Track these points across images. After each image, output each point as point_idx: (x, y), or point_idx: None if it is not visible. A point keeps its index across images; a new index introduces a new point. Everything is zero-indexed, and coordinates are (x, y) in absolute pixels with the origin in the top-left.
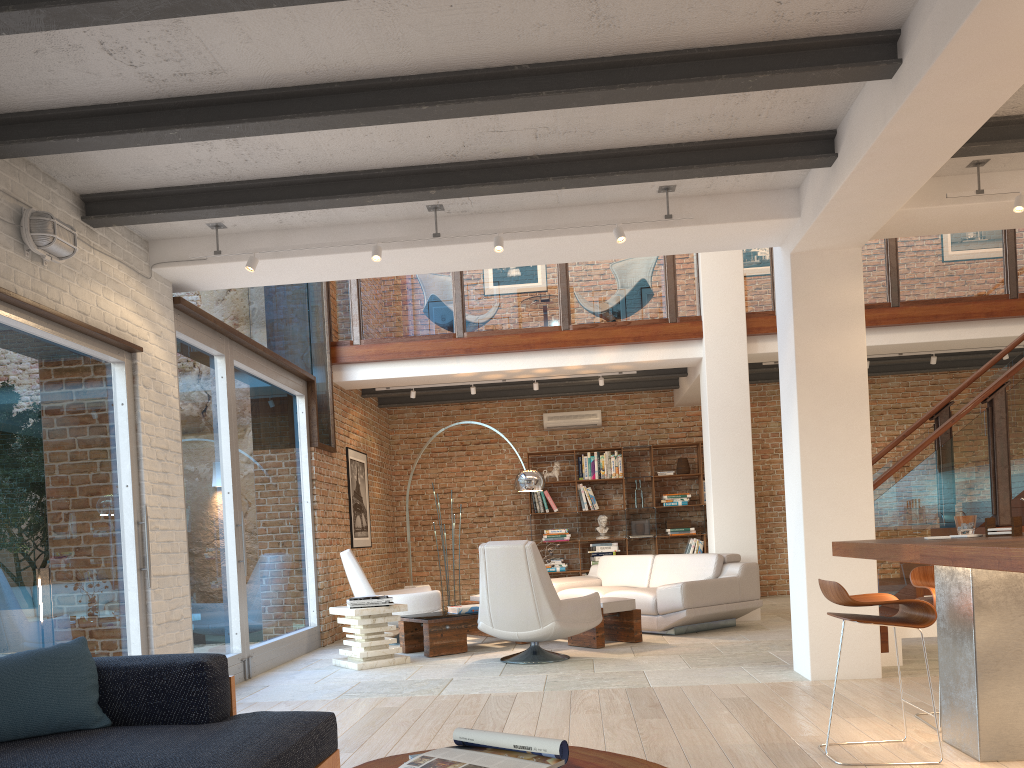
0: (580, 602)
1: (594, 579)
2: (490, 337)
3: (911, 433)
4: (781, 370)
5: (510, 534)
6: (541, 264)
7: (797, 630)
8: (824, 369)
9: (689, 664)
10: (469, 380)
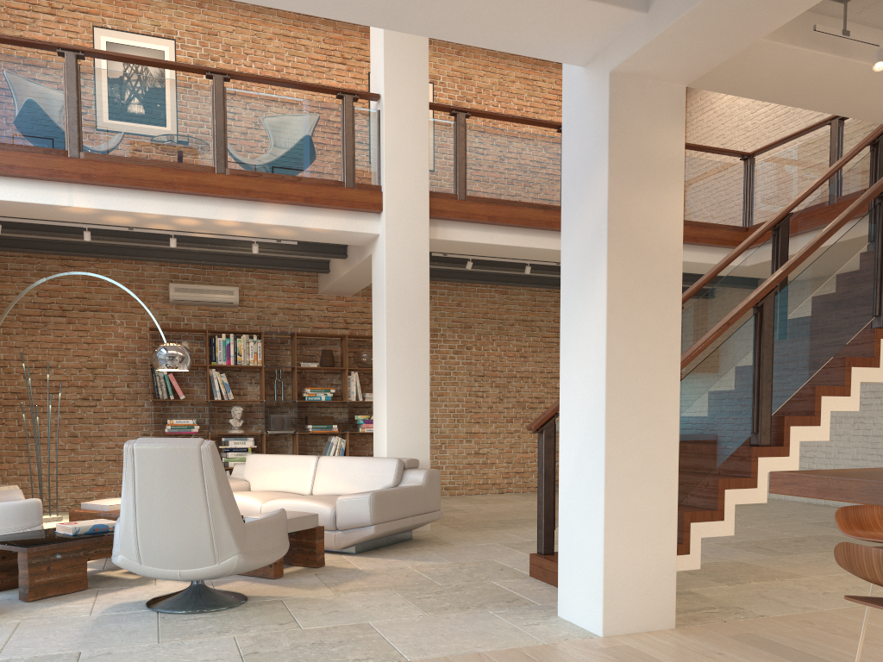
0: (269, 525)
1: (241, 482)
2: (118, 165)
3: (536, 346)
4: (568, 234)
5: (123, 422)
6: (261, 4)
7: (573, 569)
8: (638, 236)
9: (419, 608)
10: (83, 221)
